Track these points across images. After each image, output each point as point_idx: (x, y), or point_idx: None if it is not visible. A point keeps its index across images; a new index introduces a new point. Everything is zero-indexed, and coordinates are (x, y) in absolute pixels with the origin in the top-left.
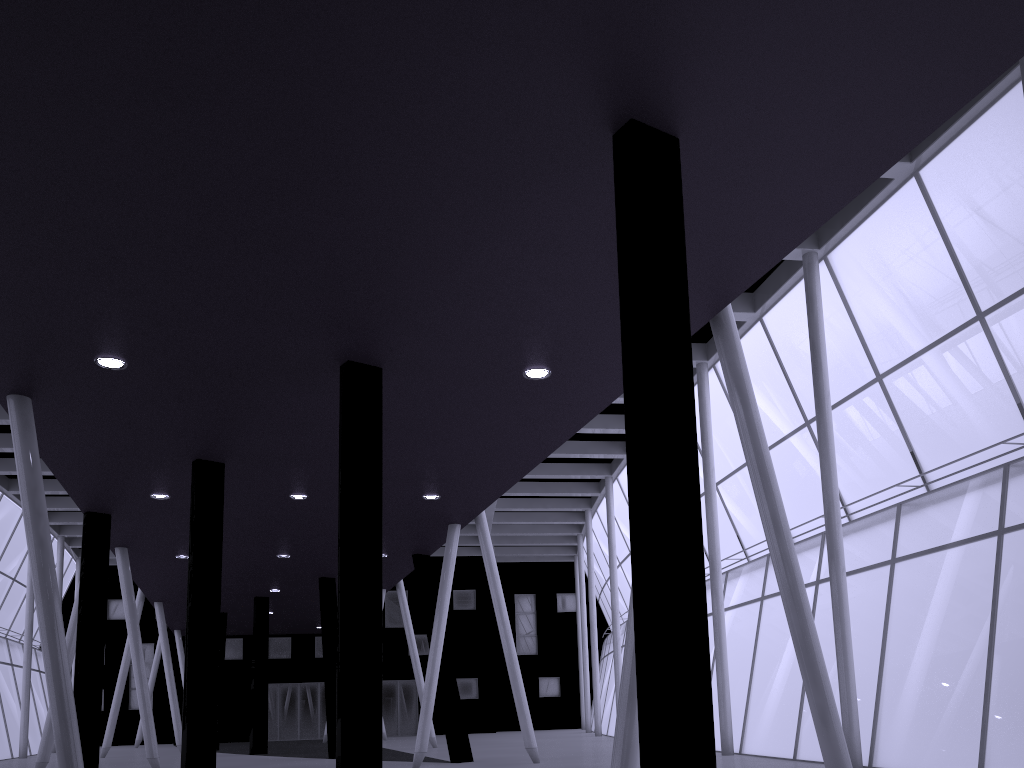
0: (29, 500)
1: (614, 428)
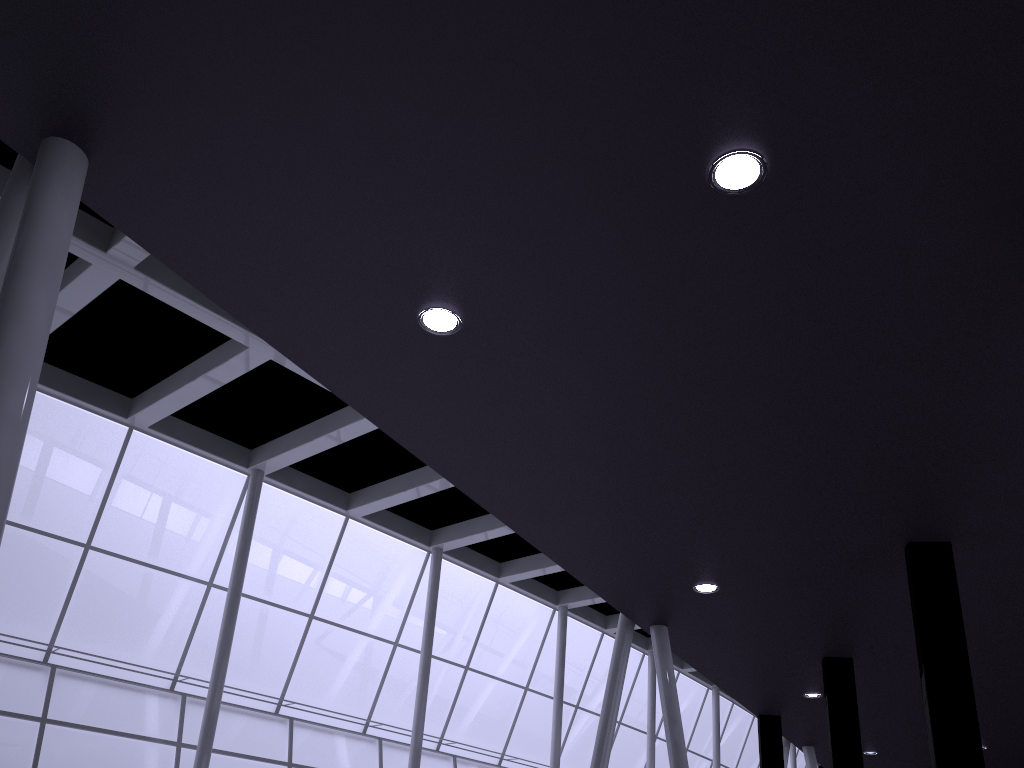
0: (666, 709)
1: None
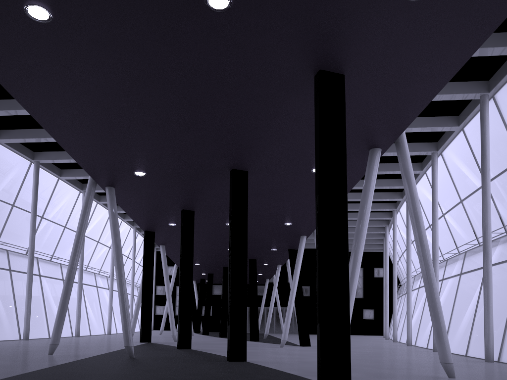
0: (113, 229)
1: (393, 186)
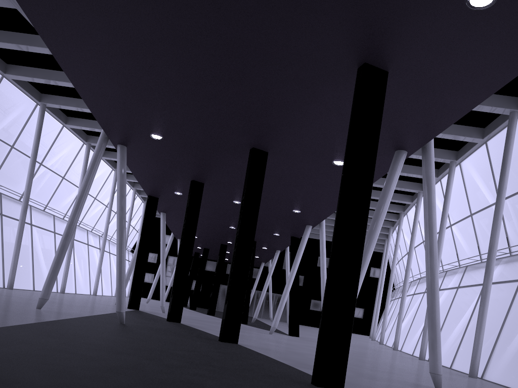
0: (119, 190)
1: (405, 188)
